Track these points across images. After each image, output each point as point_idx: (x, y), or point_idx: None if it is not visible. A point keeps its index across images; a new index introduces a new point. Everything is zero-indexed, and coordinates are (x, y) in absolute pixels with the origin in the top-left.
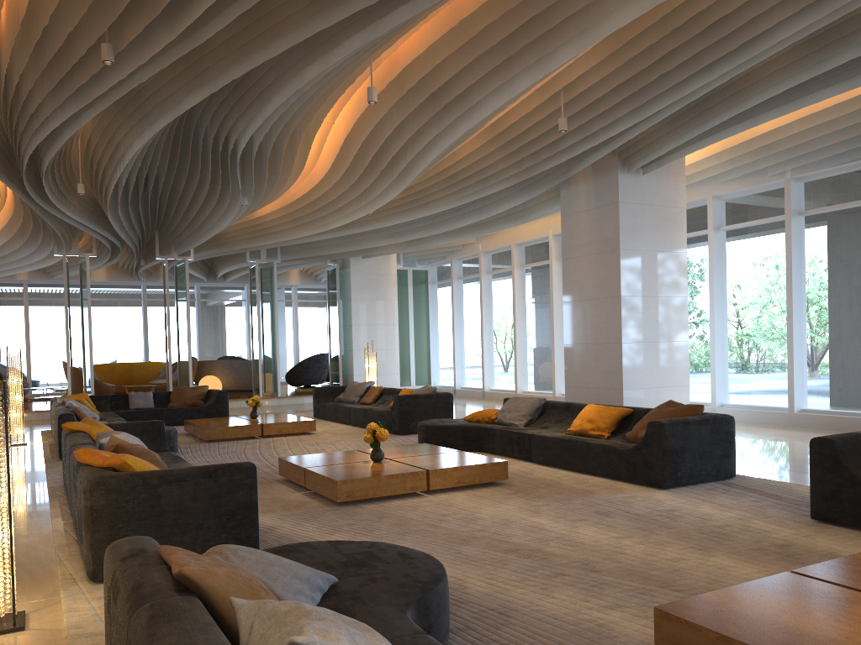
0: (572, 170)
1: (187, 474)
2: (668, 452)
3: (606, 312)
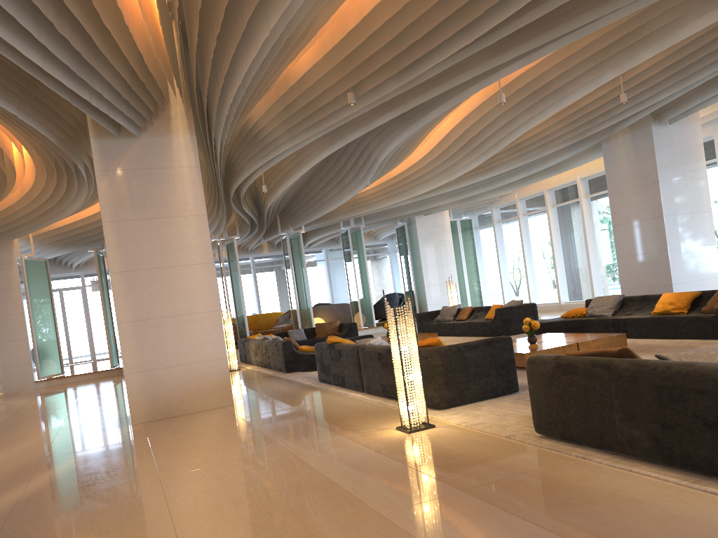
0: (616, 129)
1: (477, 343)
2: None
3: (651, 229)
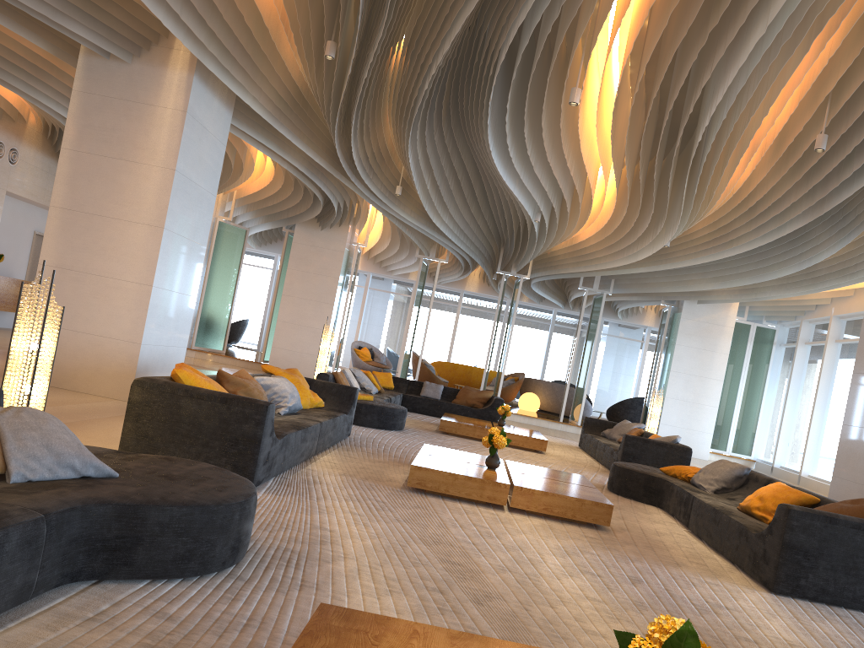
0: None
1: (207, 394)
2: (791, 548)
3: None
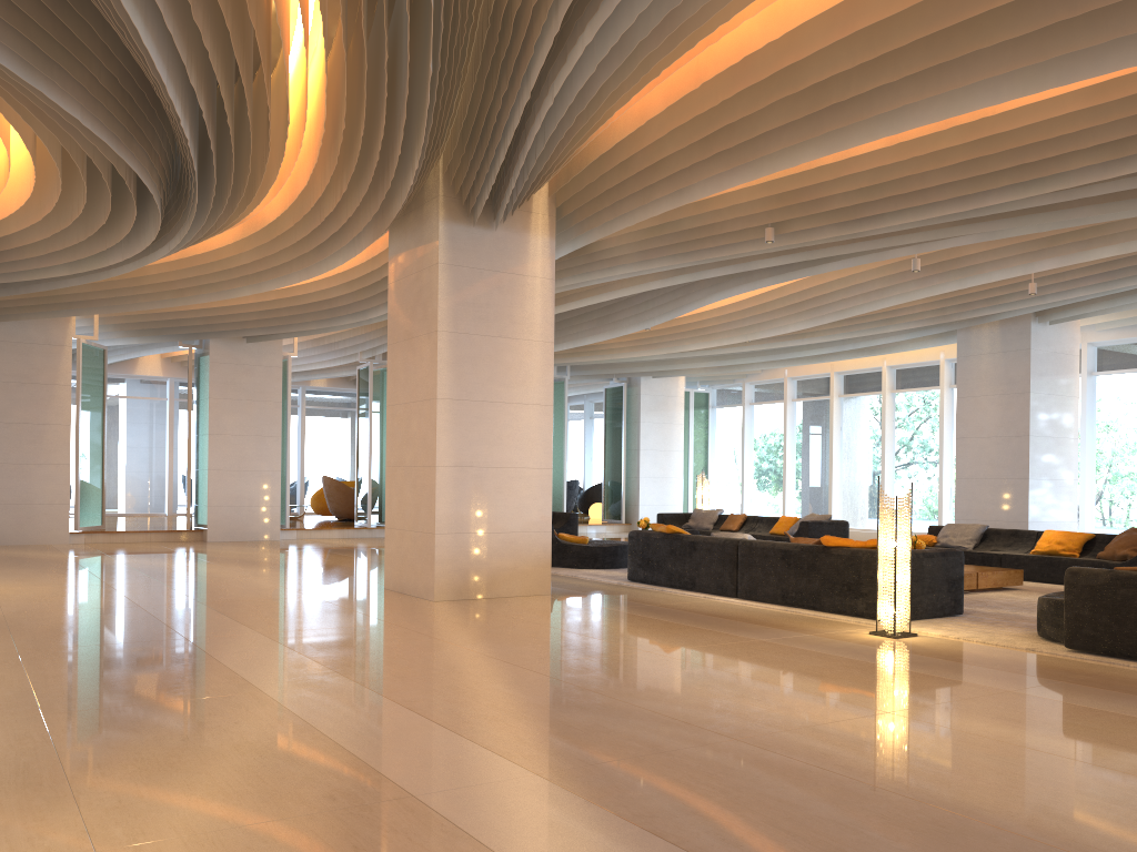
0: (989, 318)
1: (933, 552)
2: None
3: (1011, 450)
